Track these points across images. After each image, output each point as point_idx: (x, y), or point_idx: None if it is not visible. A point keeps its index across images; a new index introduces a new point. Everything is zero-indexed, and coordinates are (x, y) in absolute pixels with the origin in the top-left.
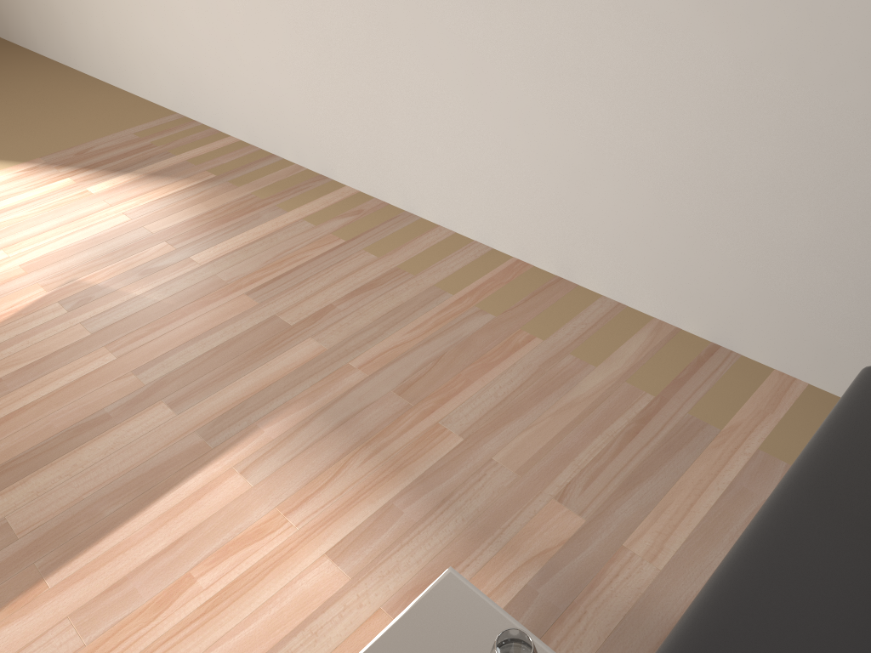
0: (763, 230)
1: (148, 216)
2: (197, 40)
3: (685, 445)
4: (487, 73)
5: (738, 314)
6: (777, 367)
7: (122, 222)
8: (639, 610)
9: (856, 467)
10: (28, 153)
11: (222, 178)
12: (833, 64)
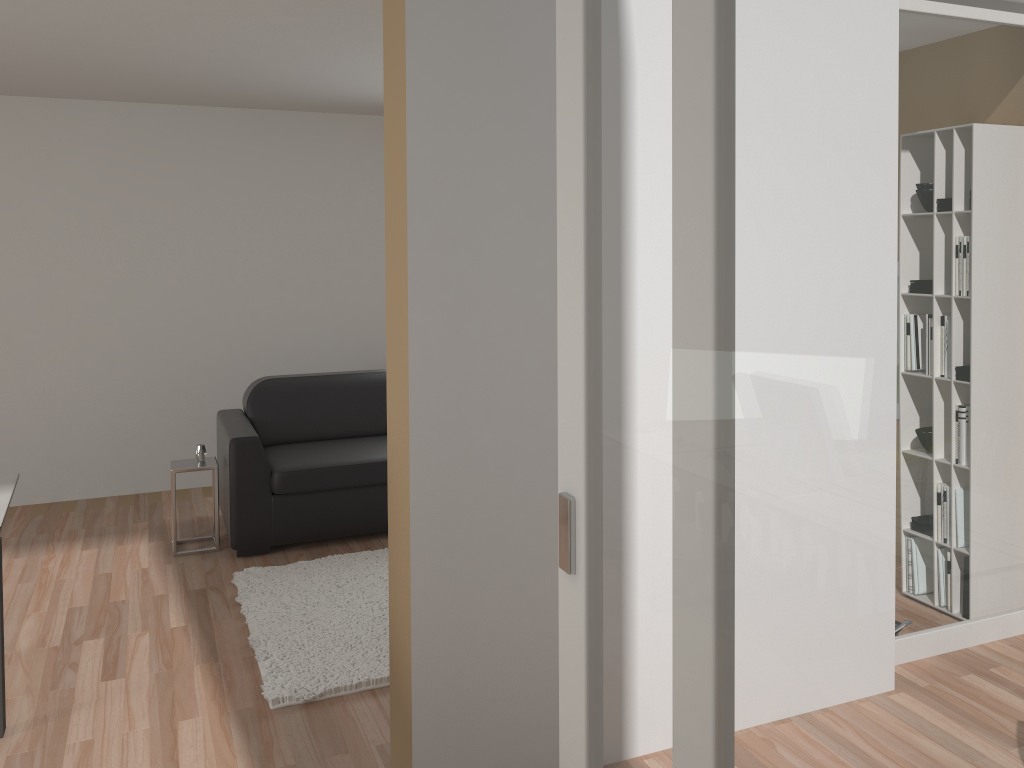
0: (147, 437)
1: None
2: None
3: (157, 506)
4: (1, 414)
5: (144, 475)
6: (162, 490)
7: None
8: (181, 522)
9: (229, 414)
10: None
11: None
12: (158, 375)
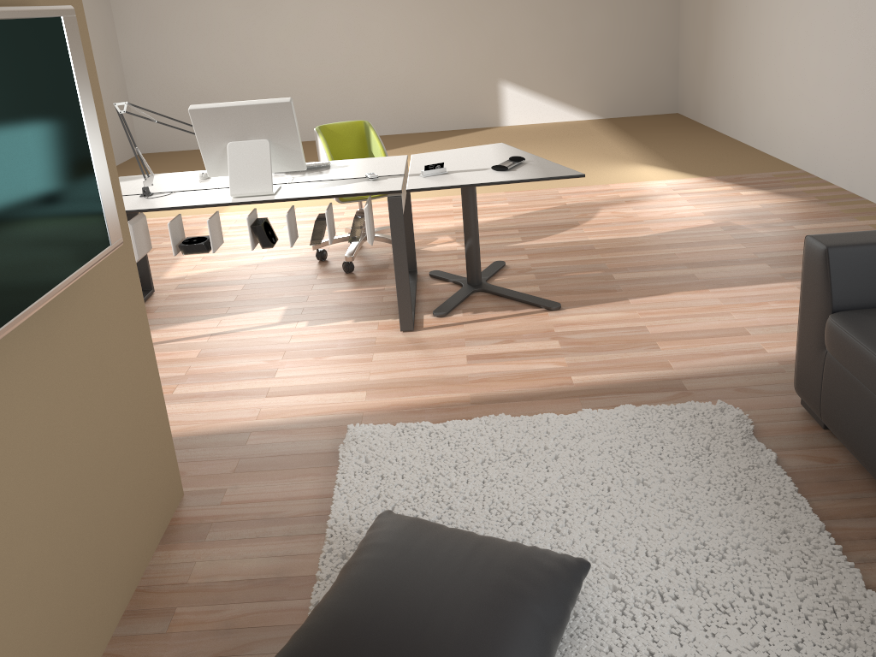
0: None
1: (772, 208)
2: (831, 122)
3: None
4: None
5: None
6: None
7: (757, 207)
8: None
9: None
10: (707, 173)
11: (822, 201)
12: None
